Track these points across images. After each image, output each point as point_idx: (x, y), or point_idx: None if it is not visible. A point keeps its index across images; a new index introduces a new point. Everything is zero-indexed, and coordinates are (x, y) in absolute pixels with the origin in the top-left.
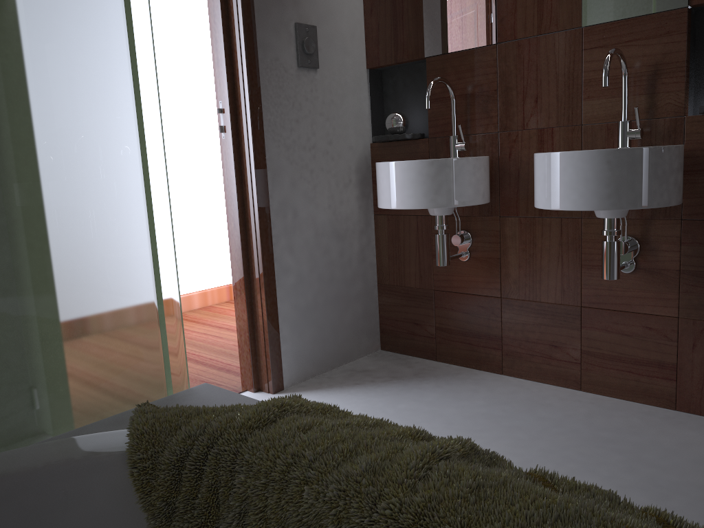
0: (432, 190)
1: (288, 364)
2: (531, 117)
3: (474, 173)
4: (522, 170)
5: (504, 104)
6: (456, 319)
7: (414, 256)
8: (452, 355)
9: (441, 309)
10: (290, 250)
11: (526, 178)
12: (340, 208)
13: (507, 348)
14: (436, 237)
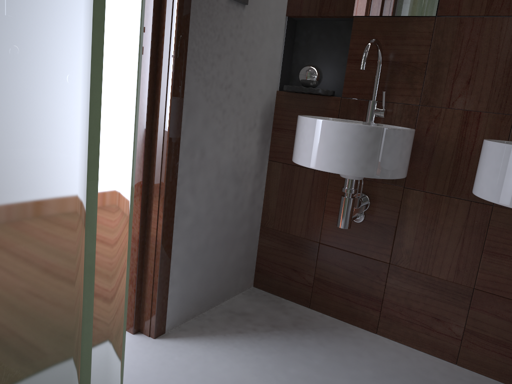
0: (365, 158)
1: (173, 306)
2: (459, 97)
3: (405, 146)
4: (438, 148)
5: (431, 78)
6: (337, 274)
7: (304, 207)
8: (326, 305)
9: (323, 261)
10: (192, 191)
11: (441, 156)
12: (242, 151)
13: (386, 311)
14: (343, 199)
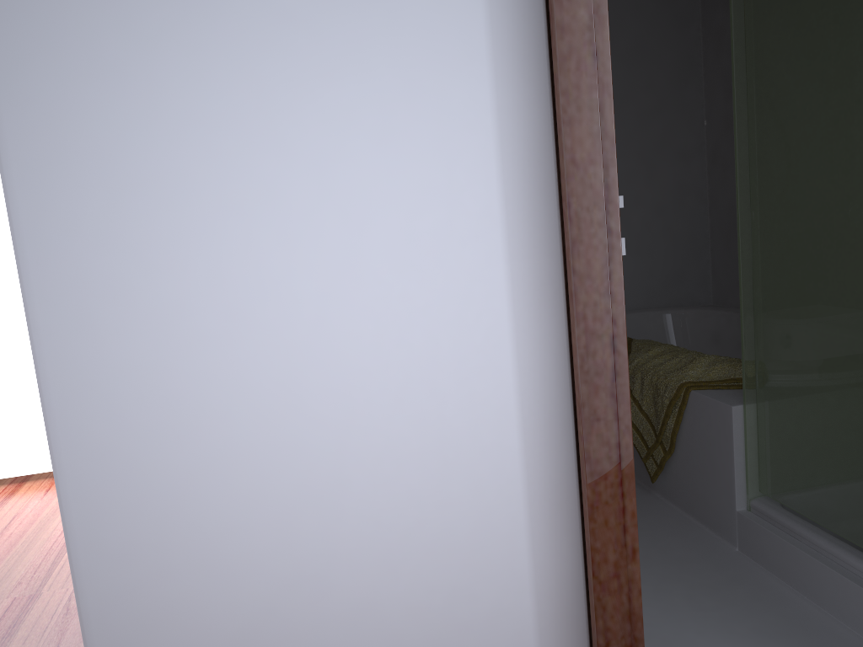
0: None
1: None
2: None
3: None
4: None
5: None
6: None
7: None
8: None
9: None
10: None
11: None
12: None
13: None
14: None
